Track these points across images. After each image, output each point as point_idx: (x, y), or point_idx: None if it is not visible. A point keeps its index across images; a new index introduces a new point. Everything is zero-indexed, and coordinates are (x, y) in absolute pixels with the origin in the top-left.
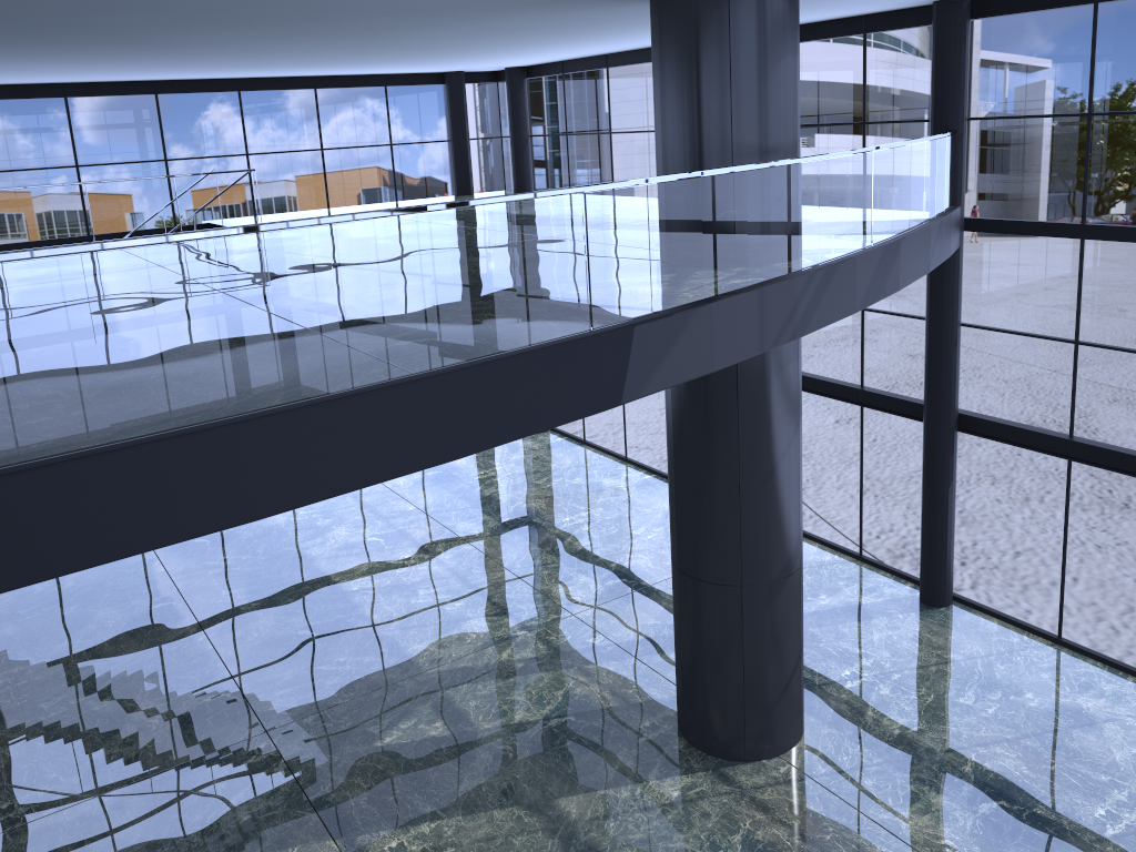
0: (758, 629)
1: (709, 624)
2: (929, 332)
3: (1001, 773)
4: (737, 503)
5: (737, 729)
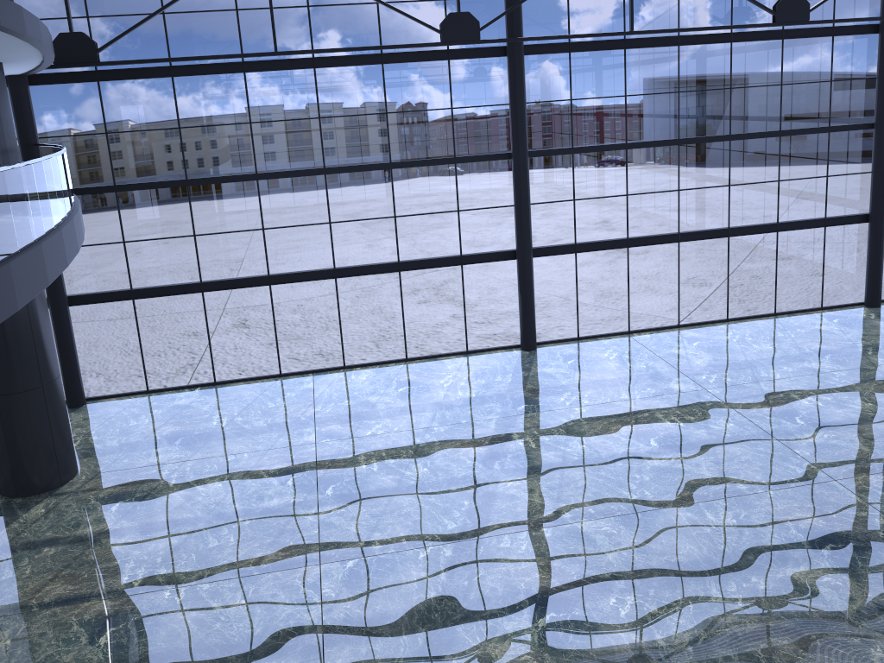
0: (55, 407)
1: (28, 415)
2: None
3: (172, 432)
4: (32, 340)
5: (54, 469)
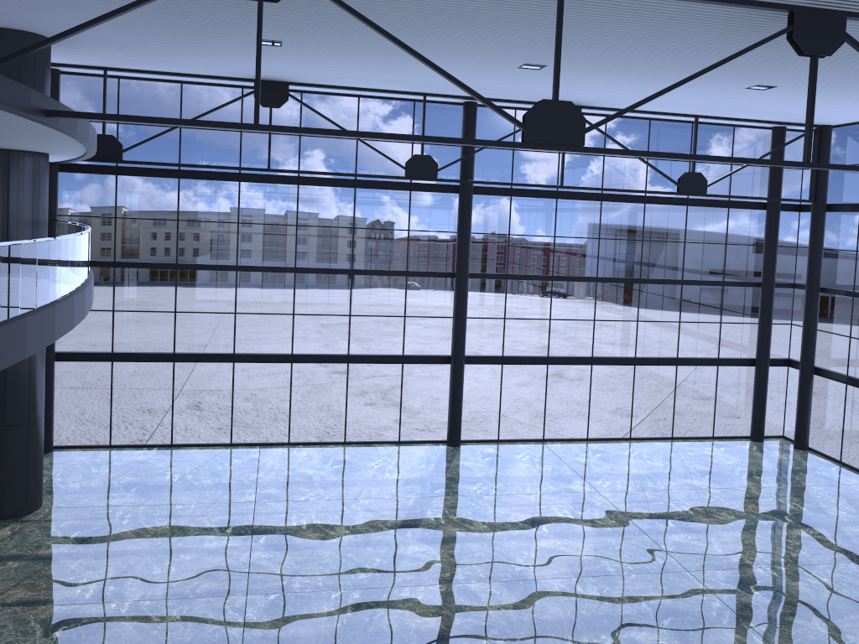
0: (35, 443)
1: (11, 447)
2: None
3: (129, 481)
4: (28, 381)
5: (24, 498)
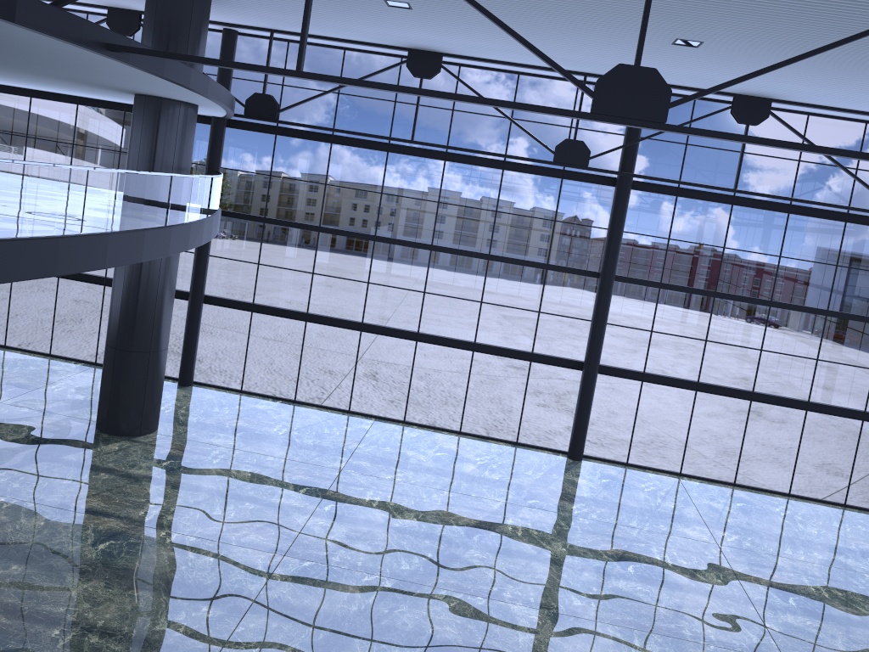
0: (154, 372)
1: (132, 371)
2: (196, 257)
3: (239, 426)
4: (153, 314)
5: (138, 420)
